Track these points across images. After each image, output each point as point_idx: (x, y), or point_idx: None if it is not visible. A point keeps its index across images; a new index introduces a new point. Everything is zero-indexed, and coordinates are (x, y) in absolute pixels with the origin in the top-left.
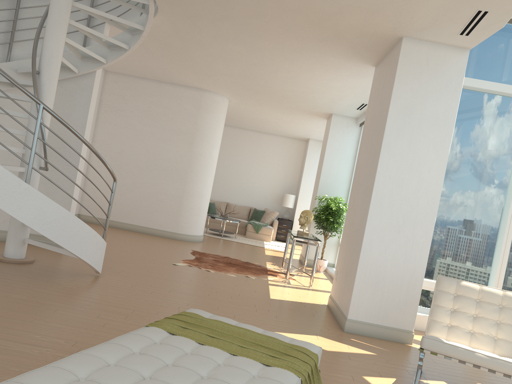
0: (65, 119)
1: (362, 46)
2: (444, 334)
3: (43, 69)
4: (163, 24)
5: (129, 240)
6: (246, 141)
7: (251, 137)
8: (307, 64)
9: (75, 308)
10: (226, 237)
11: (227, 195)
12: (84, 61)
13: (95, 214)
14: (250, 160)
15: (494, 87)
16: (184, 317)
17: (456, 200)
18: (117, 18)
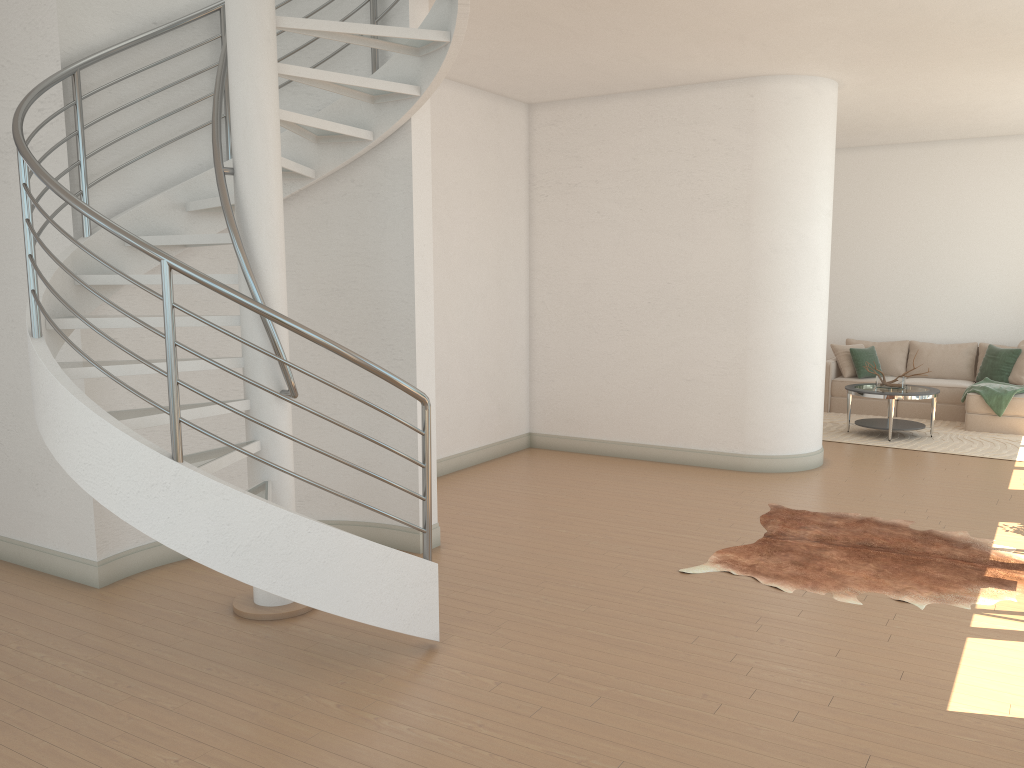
0: (372, 254)
1: None
2: None
3: (237, 159)
4: None
5: (613, 495)
6: (941, 174)
7: (952, 159)
8: None
9: None
10: (904, 438)
11: (907, 323)
12: (379, 105)
13: (561, 429)
14: (959, 221)
15: None
16: None
17: None
18: None
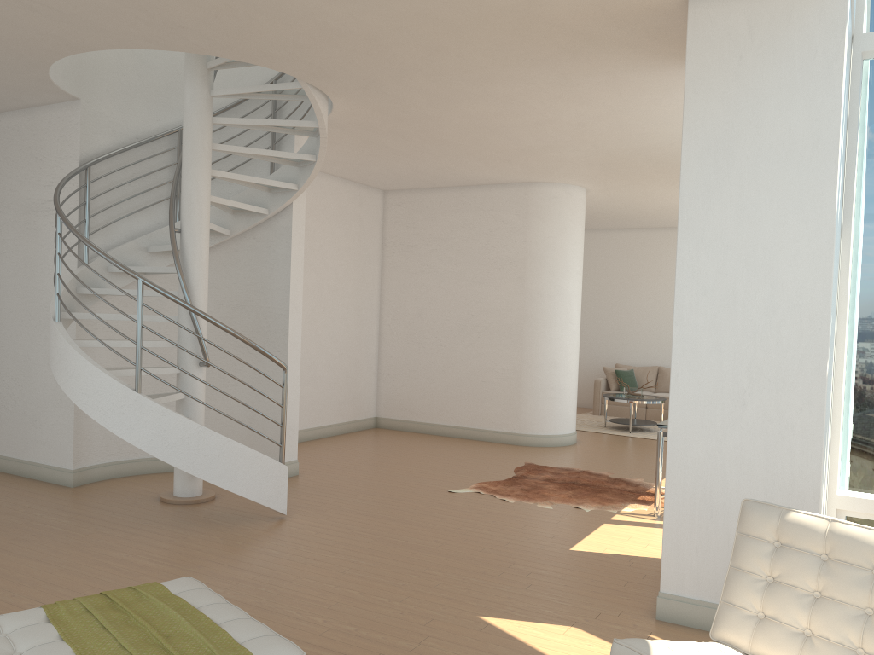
0: (264, 284)
1: (648, 39)
2: (744, 636)
3: (183, 224)
4: (353, 107)
5: (423, 454)
6: None
7: None
8: (611, 98)
9: (173, 571)
10: (641, 431)
11: (658, 354)
12: (273, 193)
13: (398, 414)
14: None
15: None
16: (125, 593)
17: None
18: (276, 122)
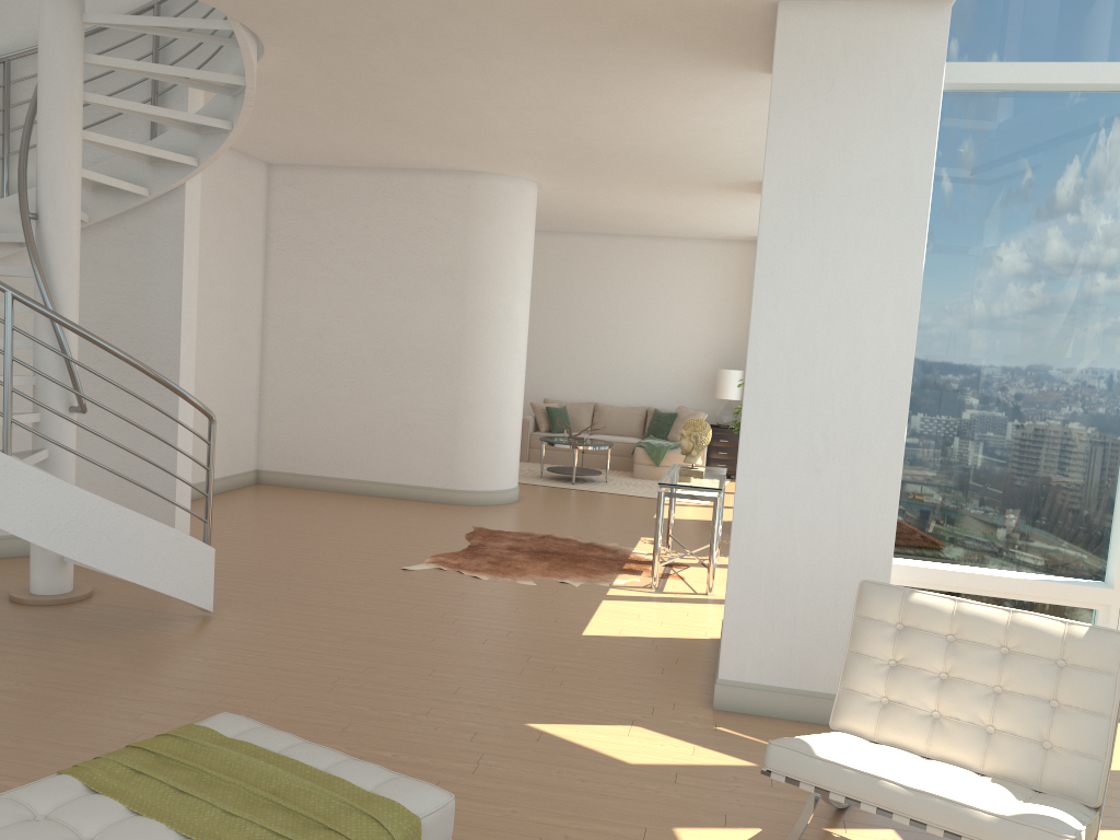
0: (140, 295)
1: (709, 37)
2: (870, 723)
3: (43, 207)
4: (290, 61)
5: (341, 519)
6: (622, 262)
7: (631, 251)
8: (629, 92)
9: (101, 701)
10: (585, 482)
11: (593, 387)
12: (156, 167)
13: (289, 466)
14: (635, 304)
15: (1072, 75)
16: (167, 743)
17: (1004, 370)
18: (183, 71)
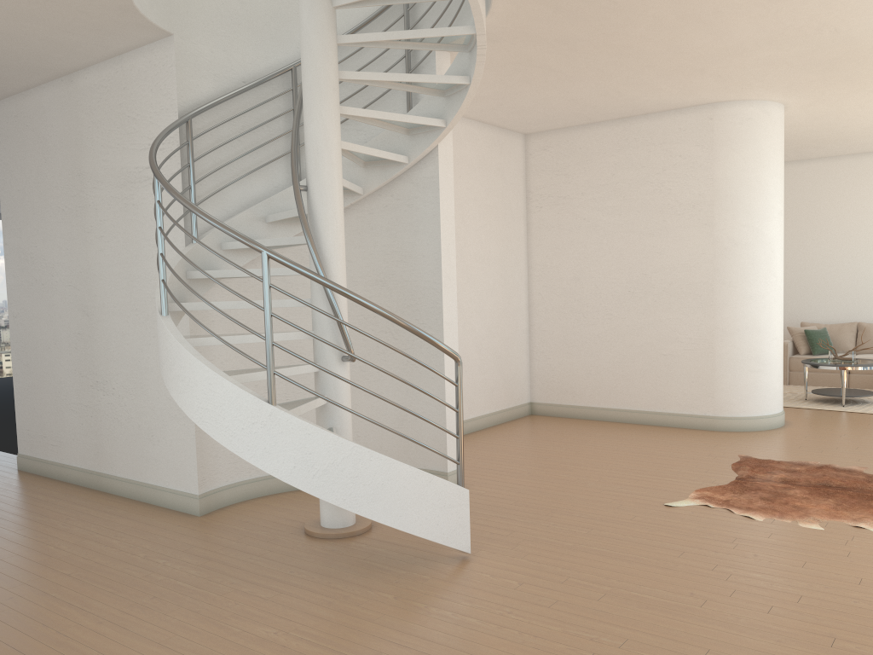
0: (408, 252)
1: None
2: None
3: (310, 179)
4: (518, 3)
5: (604, 449)
6: None
7: None
8: None
9: None
10: (856, 404)
11: (855, 307)
12: (413, 136)
13: (557, 398)
14: None
15: None
16: None
17: None
18: (419, 32)
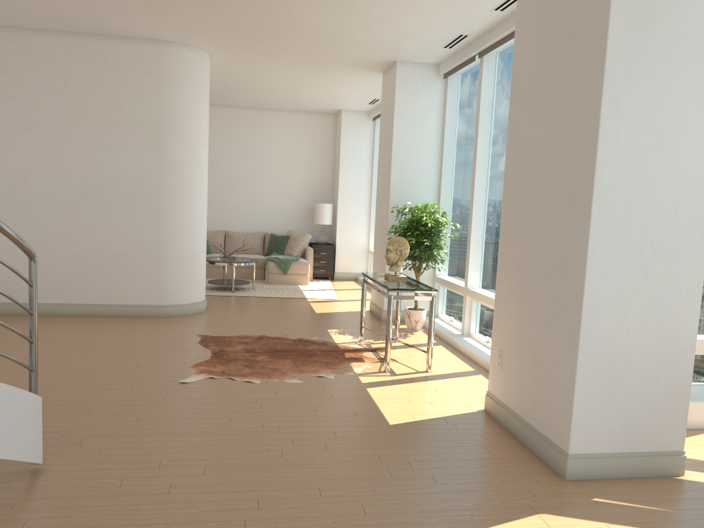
0: None
1: None
2: None
3: None
4: None
5: (80, 341)
6: (239, 127)
7: (245, 119)
8: None
9: None
10: (239, 290)
11: (222, 219)
12: None
13: (2, 297)
14: (250, 158)
15: None
16: None
17: None
18: None
